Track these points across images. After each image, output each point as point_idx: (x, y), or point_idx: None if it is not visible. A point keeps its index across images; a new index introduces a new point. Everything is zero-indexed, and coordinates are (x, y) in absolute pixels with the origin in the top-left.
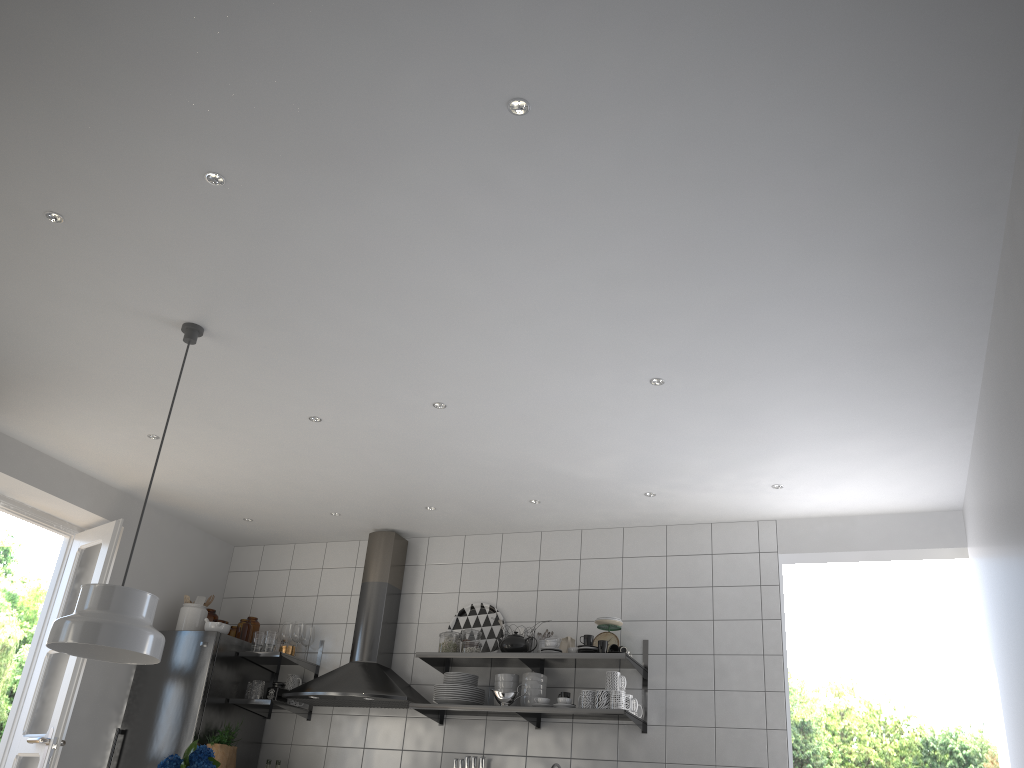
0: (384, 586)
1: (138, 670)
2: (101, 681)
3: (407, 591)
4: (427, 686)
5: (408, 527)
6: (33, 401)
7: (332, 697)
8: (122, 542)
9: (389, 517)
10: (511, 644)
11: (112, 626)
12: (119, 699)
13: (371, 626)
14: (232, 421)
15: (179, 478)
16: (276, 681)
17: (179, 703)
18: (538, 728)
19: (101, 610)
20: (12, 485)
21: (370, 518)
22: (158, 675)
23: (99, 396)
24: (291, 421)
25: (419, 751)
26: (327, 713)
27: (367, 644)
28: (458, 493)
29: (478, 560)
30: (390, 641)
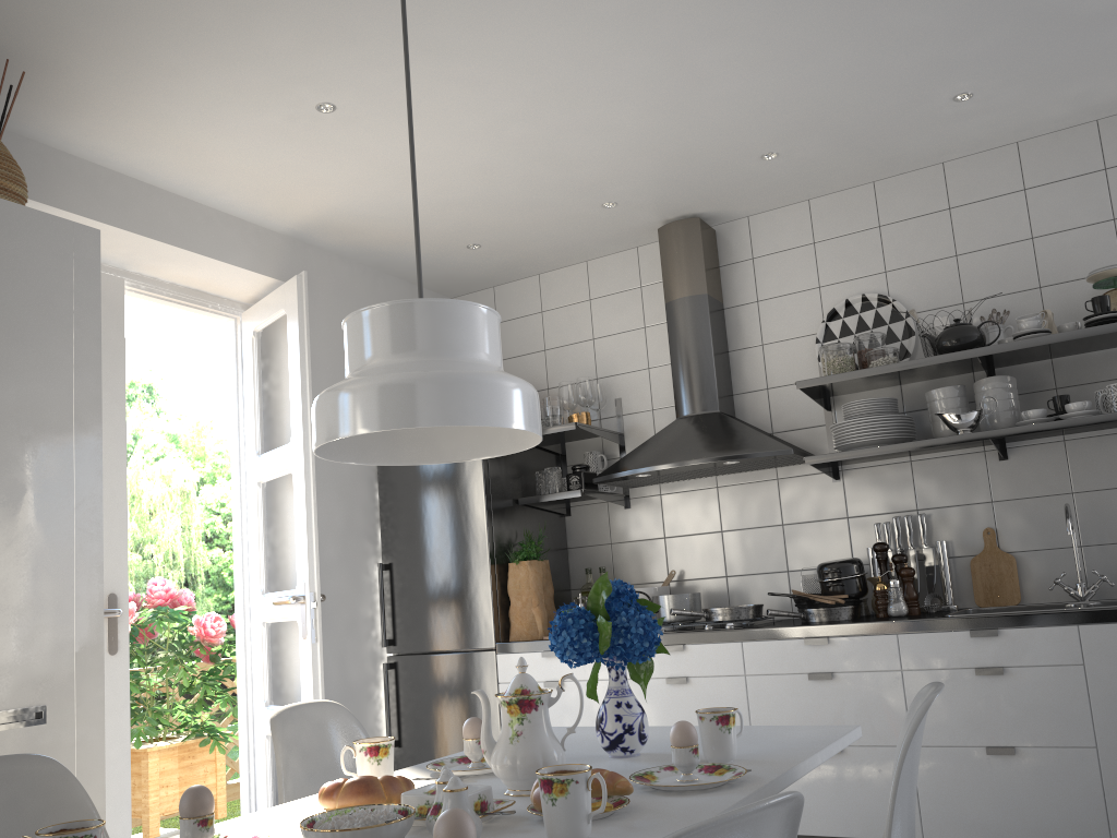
0: (703, 301)
1: (382, 484)
2: (340, 507)
3: (732, 304)
4: (800, 431)
5: (720, 205)
6: (118, 75)
7: (673, 471)
8: (310, 312)
9: (694, 192)
10: (960, 338)
11: (447, 383)
12: (369, 526)
13: (699, 362)
14: (460, 32)
15: (371, 190)
16: (565, 466)
17: (455, 517)
18: (1004, 459)
19: (407, 357)
20: (132, 248)
21: (663, 201)
22: (413, 485)
23: (224, 30)
24: (568, 3)
25: (810, 523)
26: (653, 495)
27: (699, 388)
28: (830, 111)
29: (840, 233)
30: (727, 379)
